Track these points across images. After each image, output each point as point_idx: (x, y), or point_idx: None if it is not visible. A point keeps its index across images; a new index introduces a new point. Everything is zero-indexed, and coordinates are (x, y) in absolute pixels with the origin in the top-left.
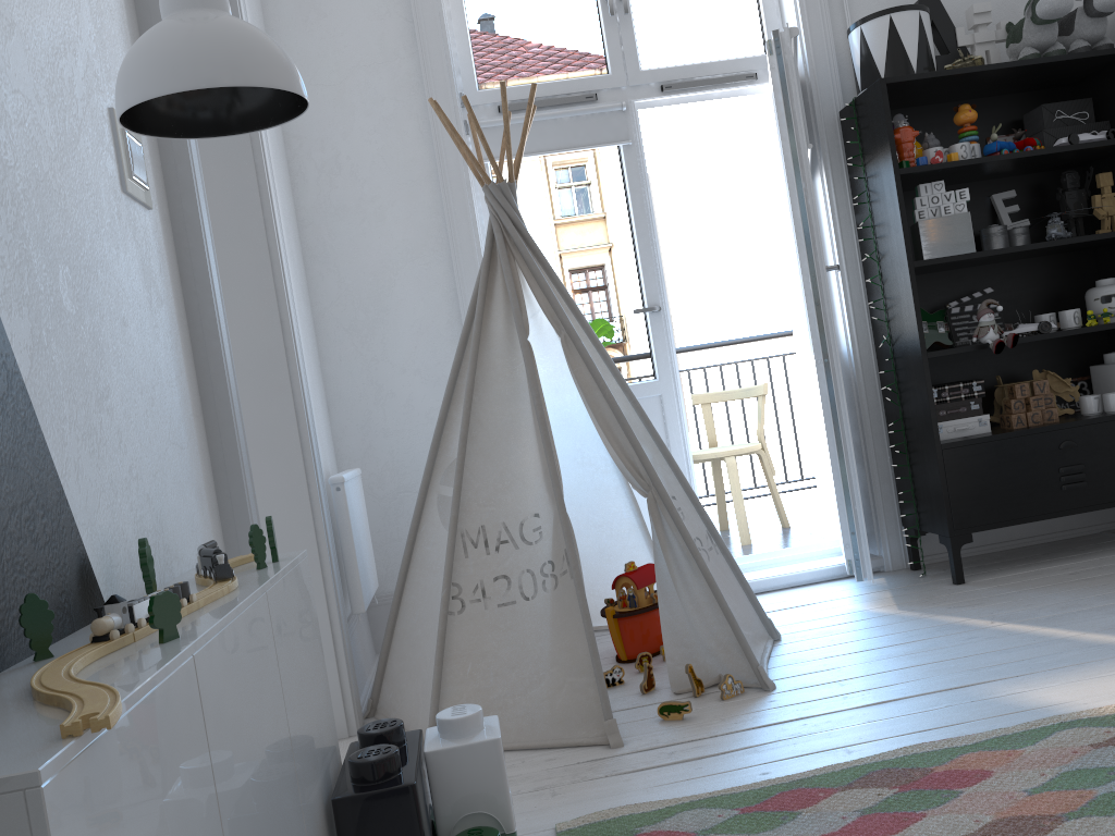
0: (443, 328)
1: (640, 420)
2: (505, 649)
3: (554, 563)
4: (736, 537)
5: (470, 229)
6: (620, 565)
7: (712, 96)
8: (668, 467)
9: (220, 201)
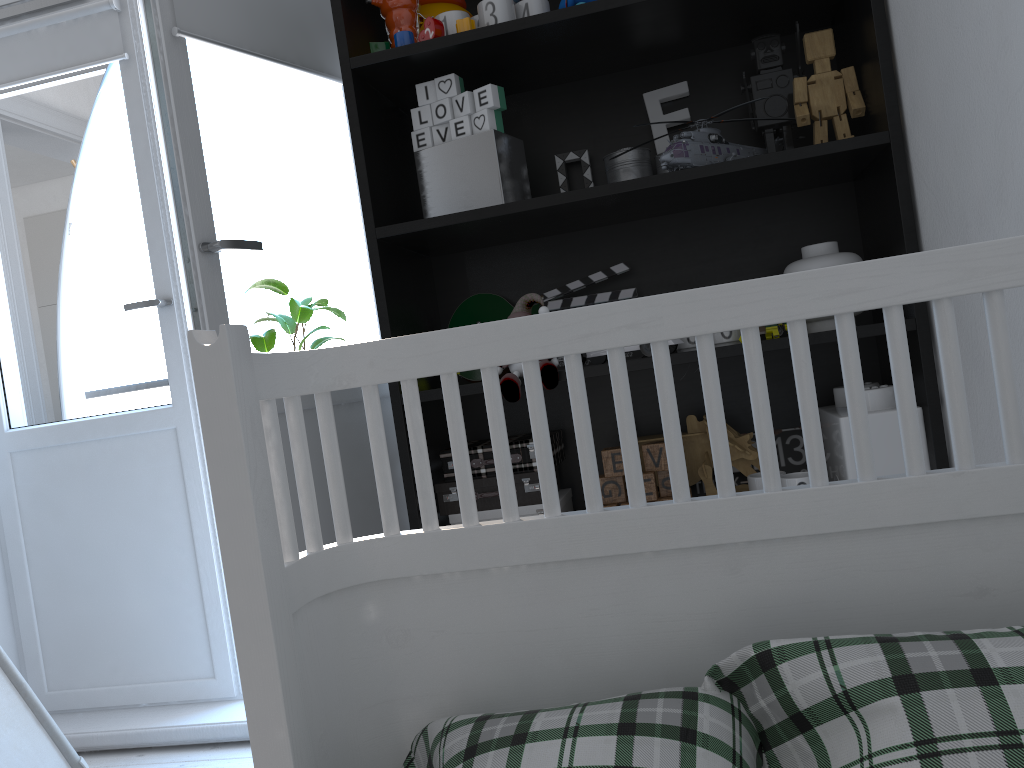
0: None
1: None
2: None
3: None
4: None
5: None
6: None
7: None
8: None
9: None
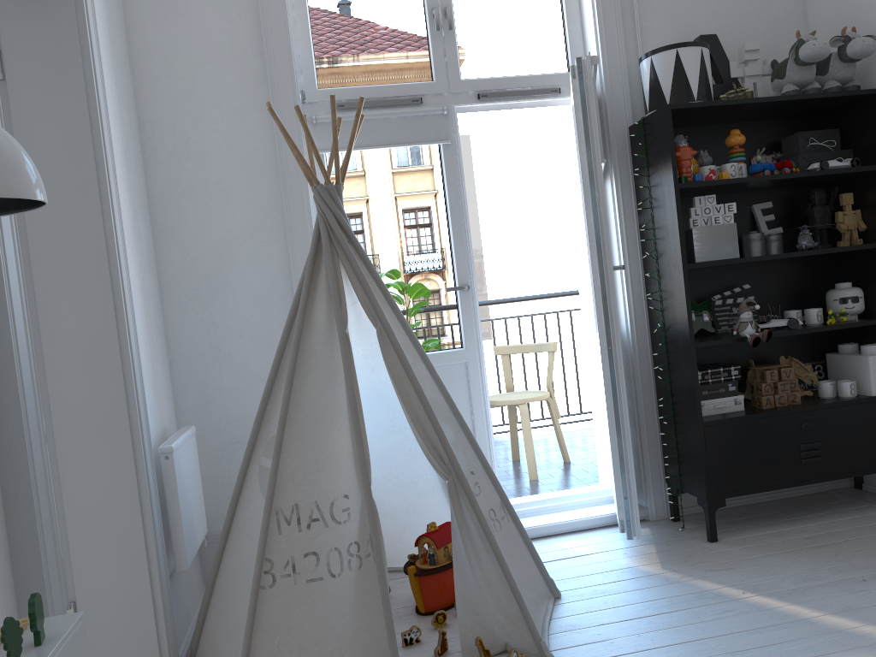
0: (277, 299)
1: (446, 402)
2: (311, 623)
3: (360, 544)
4: (525, 469)
5: (305, 213)
6: (423, 518)
7: (521, 105)
8: (468, 444)
9: (60, 193)
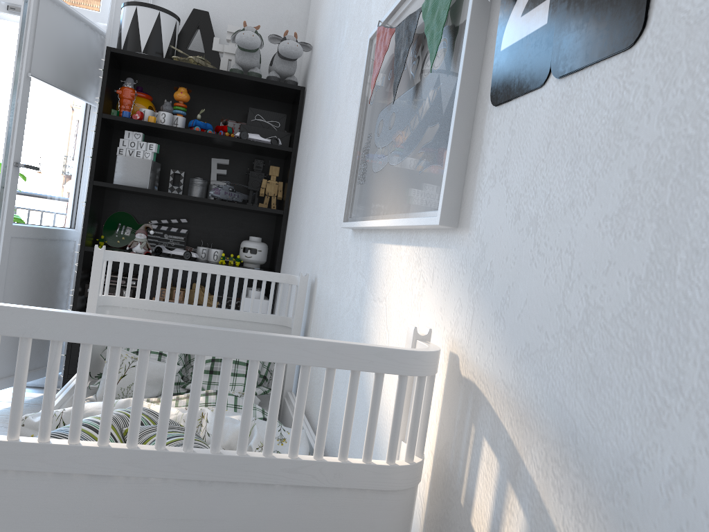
0: None
1: None
2: None
3: None
4: None
5: None
6: None
7: None
8: None
9: None
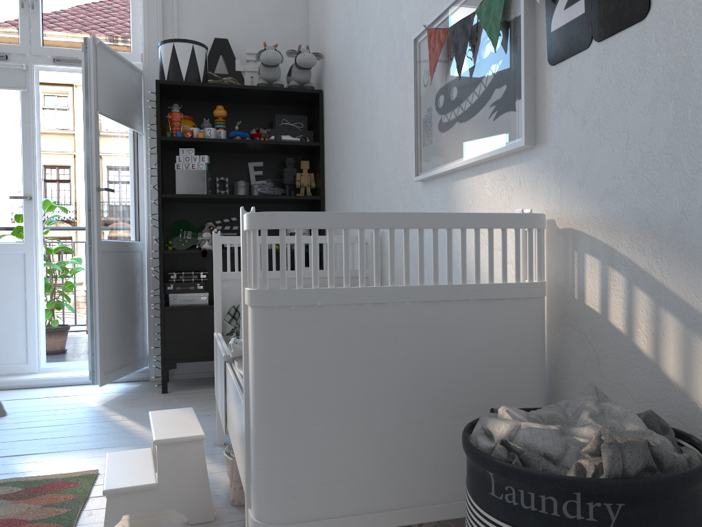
0: None
1: None
2: None
3: None
4: None
5: None
6: None
7: None
8: None
9: None
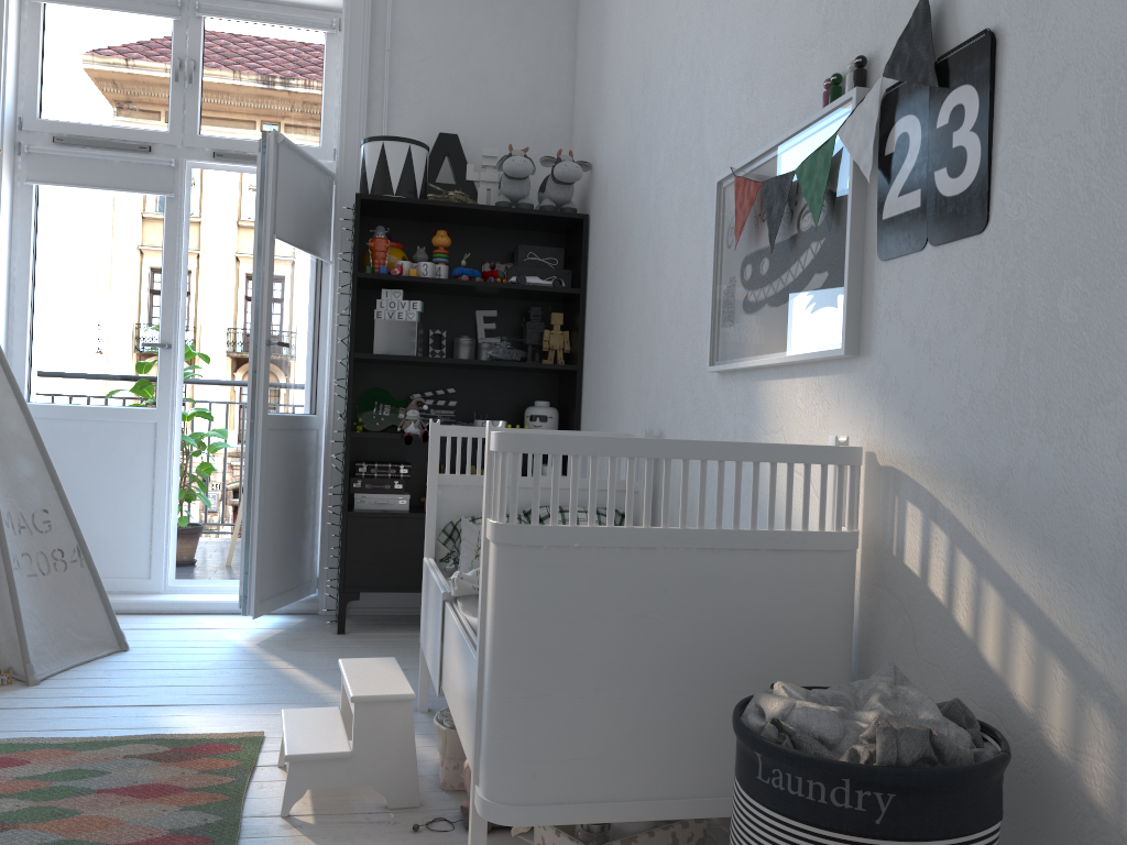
0: None
1: (33, 439)
2: None
3: None
4: None
5: None
6: None
7: None
8: (51, 484)
9: None
